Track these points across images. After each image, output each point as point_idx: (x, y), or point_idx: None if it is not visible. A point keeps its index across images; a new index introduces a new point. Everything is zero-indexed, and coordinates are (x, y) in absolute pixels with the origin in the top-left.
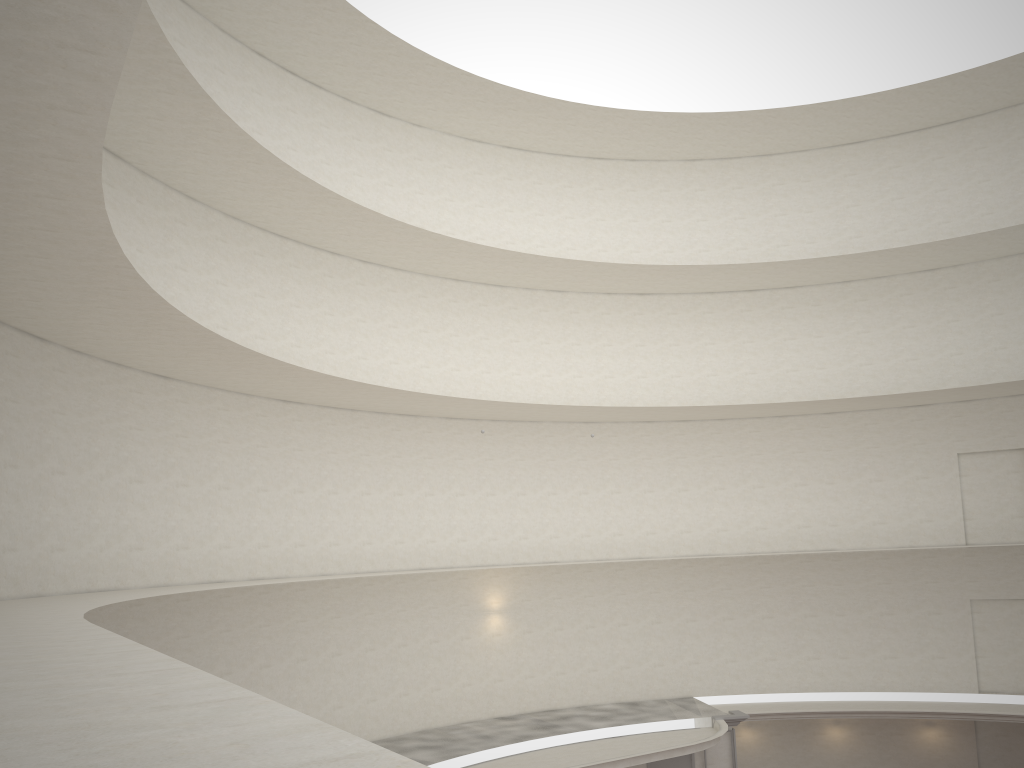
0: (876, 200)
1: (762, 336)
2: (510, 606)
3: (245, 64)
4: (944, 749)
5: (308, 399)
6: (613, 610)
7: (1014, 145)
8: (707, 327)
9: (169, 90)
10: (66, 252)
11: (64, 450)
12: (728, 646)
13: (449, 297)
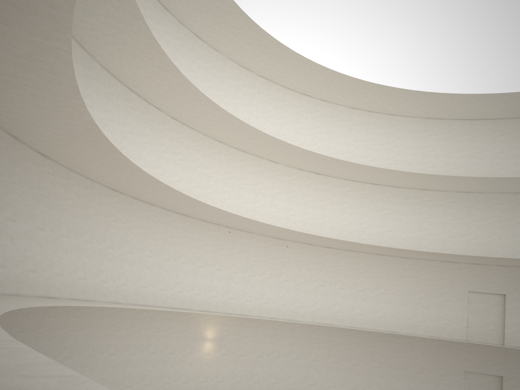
0: (444, 150)
1: (376, 209)
2: (218, 338)
3: None
4: None
5: (128, 191)
6: (274, 348)
7: (518, 137)
8: (348, 198)
9: None
10: (24, 22)
11: None
12: (333, 378)
13: (215, 151)
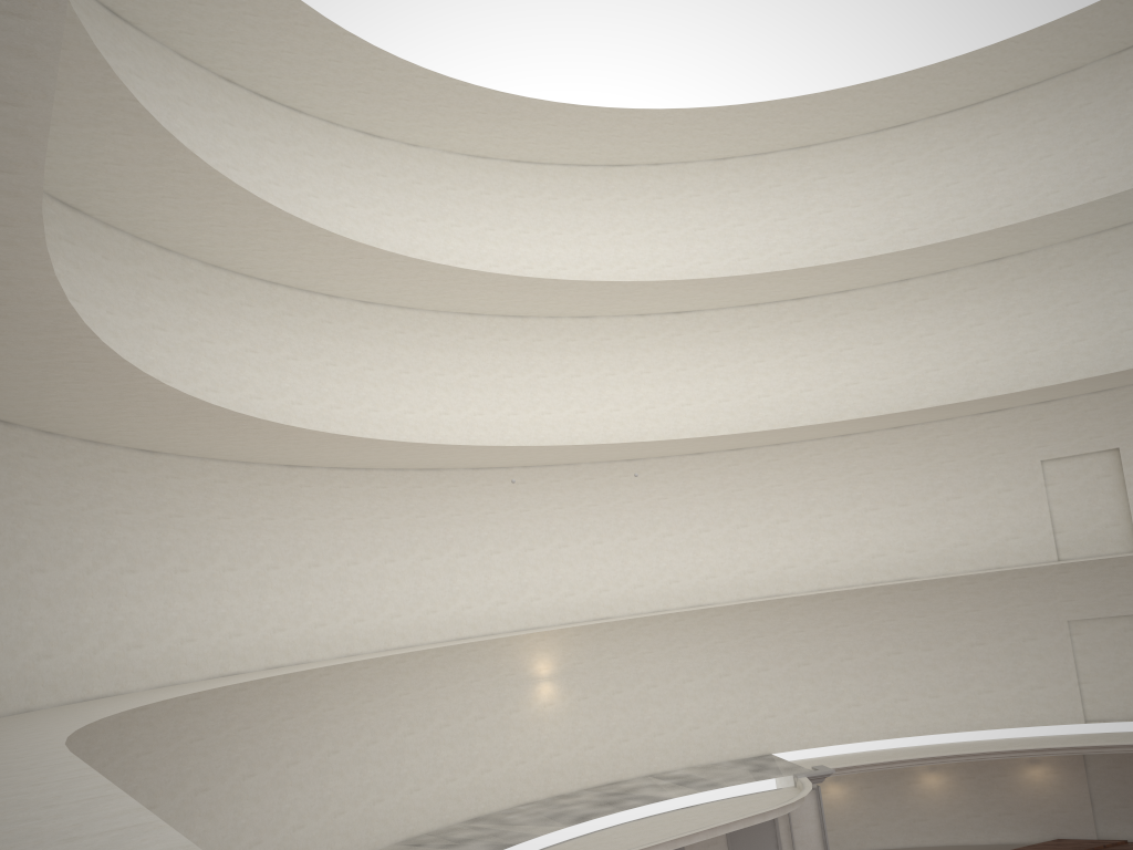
0: (929, 187)
1: (815, 348)
2: (561, 671)
3: (213, 93)
4: (1052, 788)
5: (315, 461)
6: (676, 665)
7: (1076, 114)
8: (754, 343)
9: (125, 131)
10: (18, 326)
11: (42, 544)
12: (806, 694)
13: (464, 334)
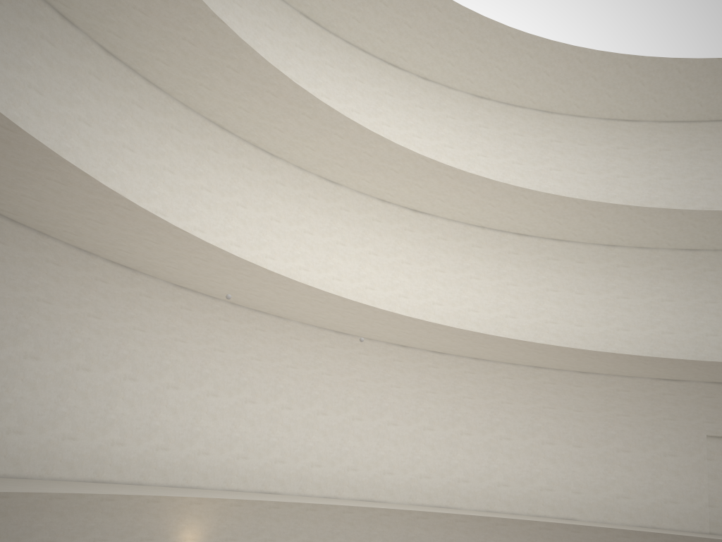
0: (645, 176)
1: (526, 282)
2: None
3: None
4: None
5: None
6: None
7: None
8: (474, 260)
9: None
10: None
11: None
12: None
13: (209, 143)
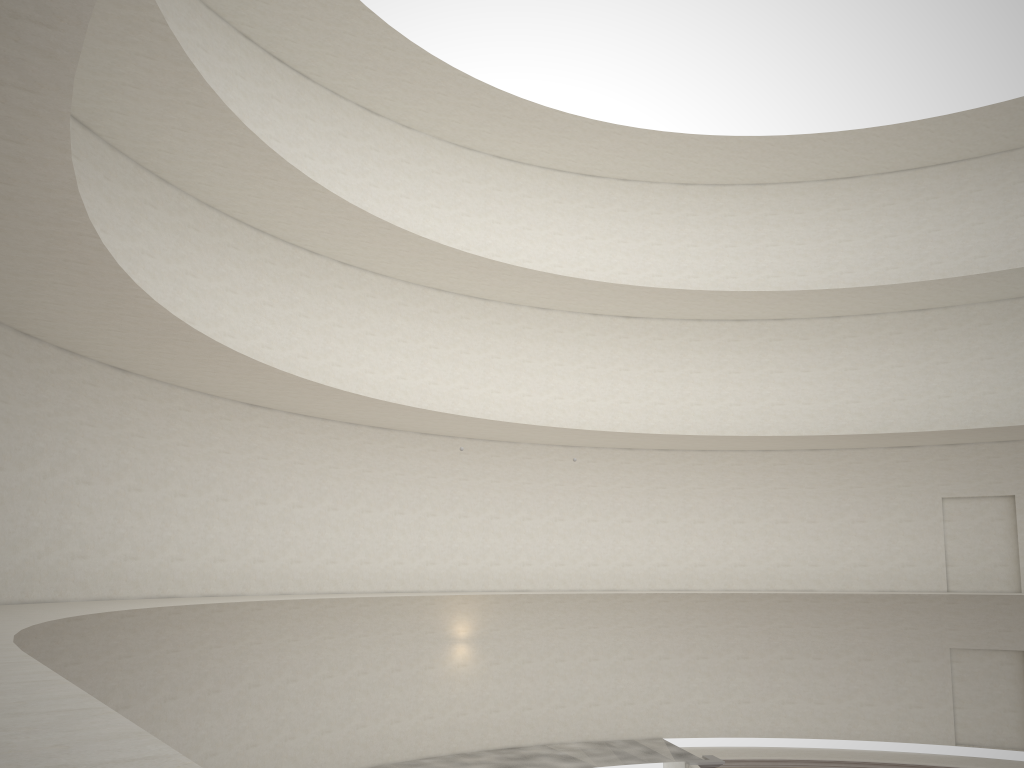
0: (869, 236)
1: (748, 367)
2: (478, 635)
3: (230, 45)
4: None
5: (277, 404)
6: (584, 644)
7: (1009, 189)
8: (693, 355)
9: (149, 54)
10: (21, 212)
11: (4, 443)
12: (701, 686)
13: (430, 307)
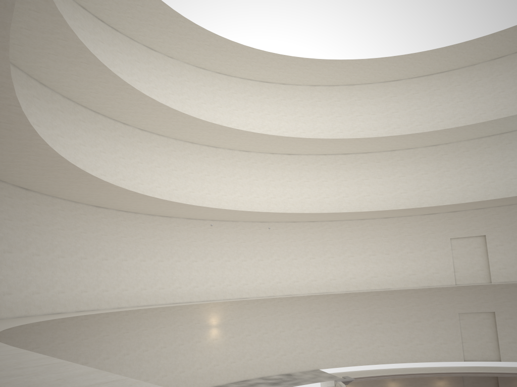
0: (407, 109)
1: (351, 177)
2: (222, 323)
3: (75, 12)
4: None
5: (111, 205)
6: (277, 323)
7: (474, 84)
8: (323, 172)
9: (37, 9)
10: None
11: None
12: (337, 341)
13: (188, 152)
